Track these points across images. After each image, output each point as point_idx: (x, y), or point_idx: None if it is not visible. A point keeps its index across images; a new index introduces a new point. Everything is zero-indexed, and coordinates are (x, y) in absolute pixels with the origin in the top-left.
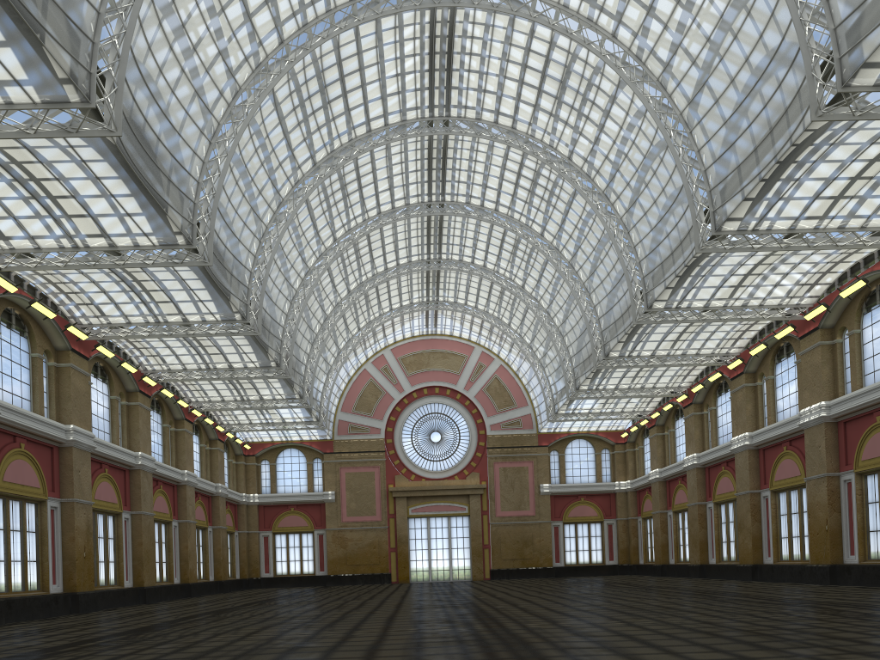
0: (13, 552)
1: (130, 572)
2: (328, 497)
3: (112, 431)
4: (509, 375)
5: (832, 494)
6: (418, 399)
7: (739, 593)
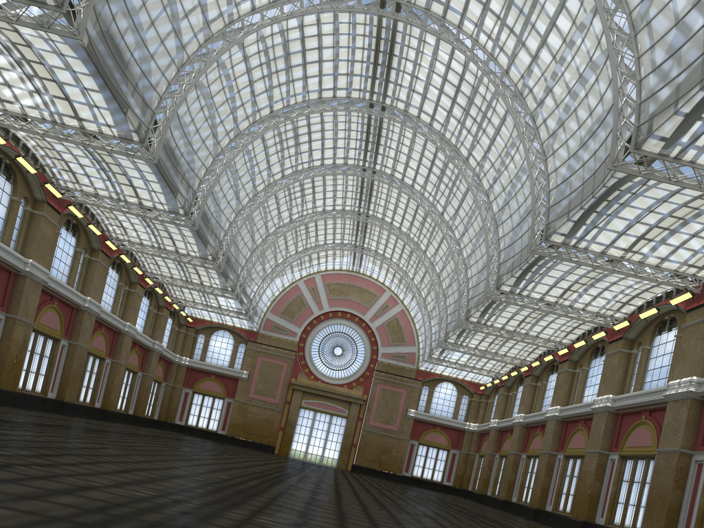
0: None
1: (55, 387)
2: (243, 375)
3: (70, 275)
4: (406, 319)
5: (599, 467)
6: (332, 318)
7: (500, 522)
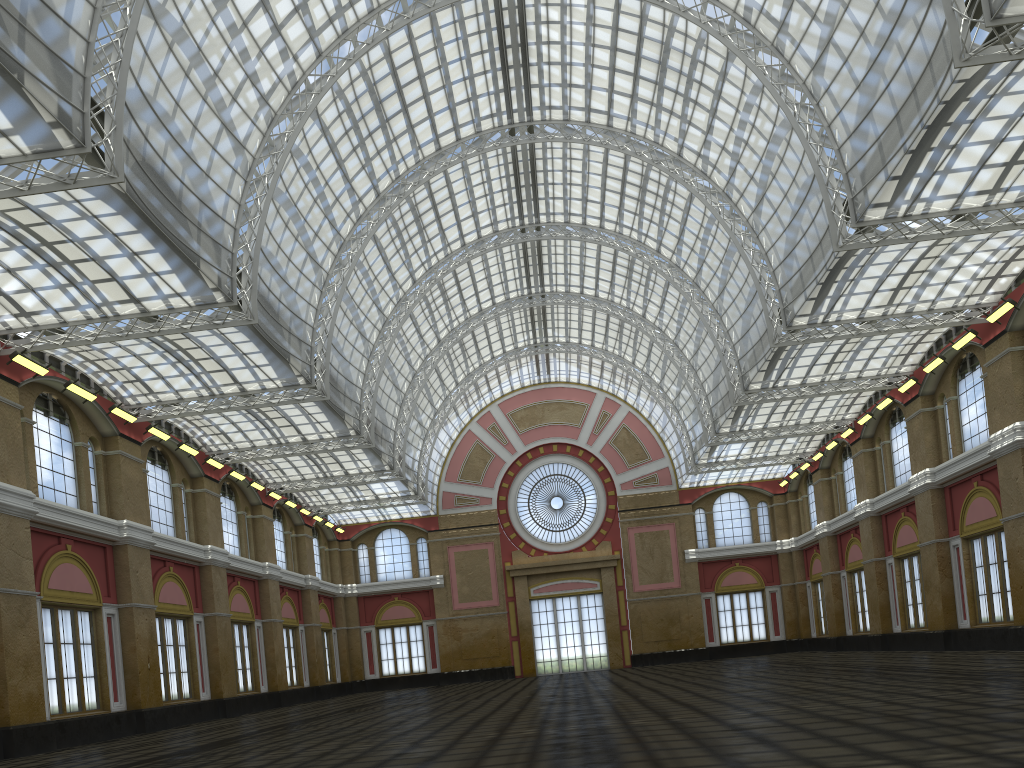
0: (65, 667)
1: (206, 683)
2: (436, 582)
3: (176, 524)
4: (639, 424)
5: None
6: (534, 460)
7: (919, 667)
